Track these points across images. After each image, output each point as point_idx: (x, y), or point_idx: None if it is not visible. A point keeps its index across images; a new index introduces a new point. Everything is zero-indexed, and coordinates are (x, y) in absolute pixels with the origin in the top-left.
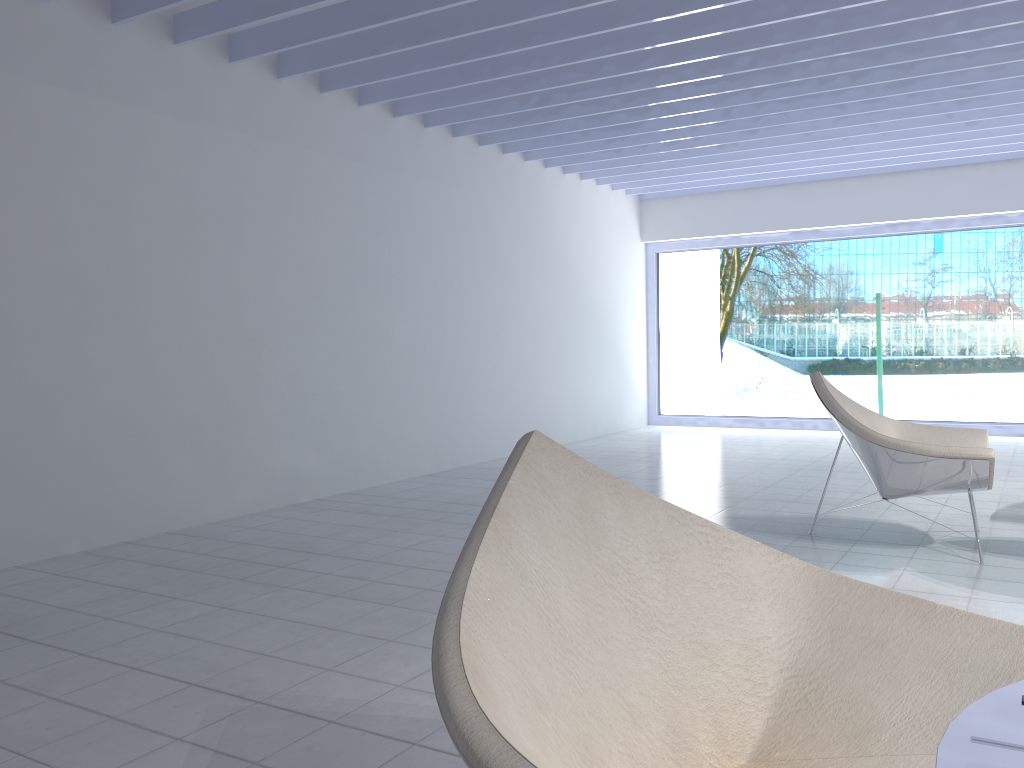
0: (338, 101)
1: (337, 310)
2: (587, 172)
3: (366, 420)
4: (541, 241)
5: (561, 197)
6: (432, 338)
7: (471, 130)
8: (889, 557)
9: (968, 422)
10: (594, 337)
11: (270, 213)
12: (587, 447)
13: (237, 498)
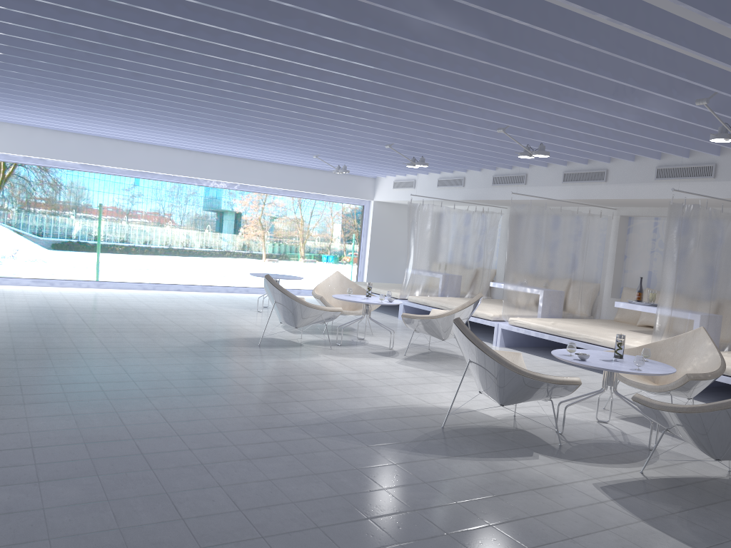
0: None
1: None
2: None
3: None
4: None
5: None
6: None
7: None
8: (306, 350)
9: (173, 284)
10: None
11: None
12: None
13: None
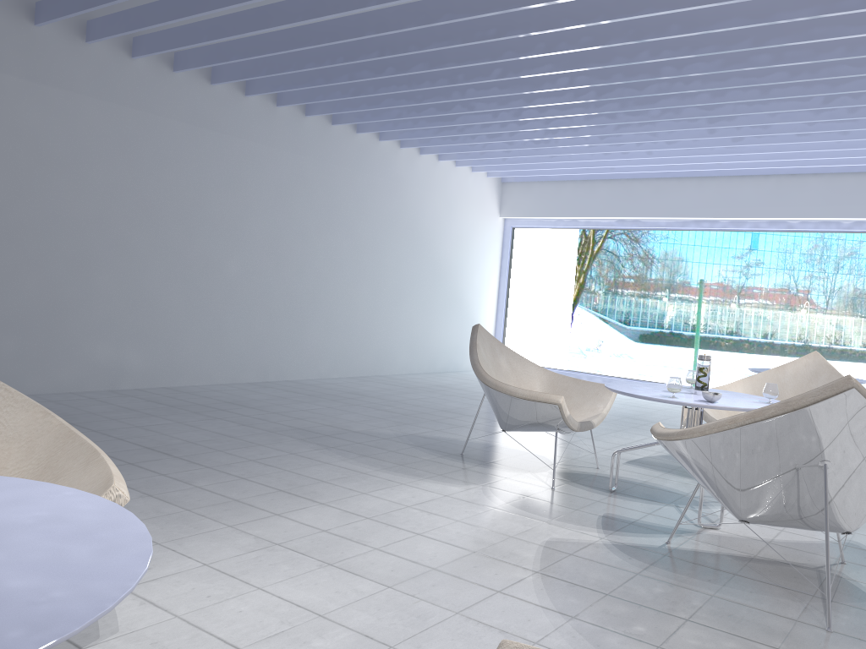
0: (191, 79)
1: (172, 243)
2: (443, 155)
3: (192, 332)
4: (390, 207)
5: (416, 173)
6: (267, 274)
7: (318, 111)
8: (489, 476)
9: None
10: (440, 290)
11: (114, 161)
12: (411, 378)
13: (58, 379)
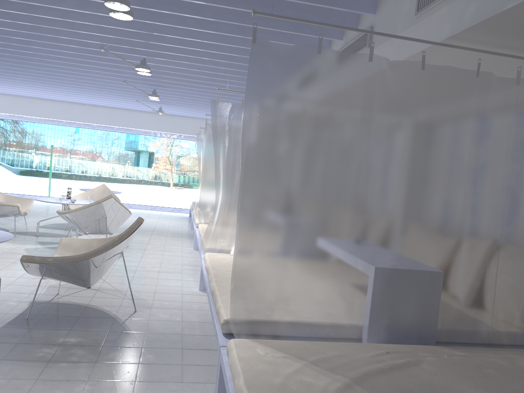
0: None
1: None
2: None
3: None
4: None
5: None
6: None
7: None
8: None
9: None
10: None
11: None
12: None
13: None
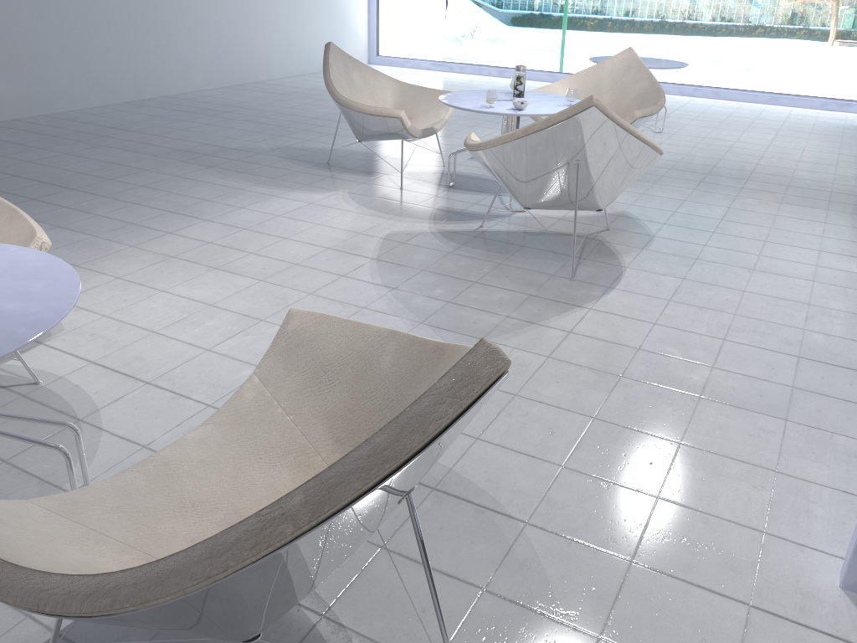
0: None
1: None
2: None
3: (56, 56)
4: None
5: None
6: None
7: None
8: (349, 182)
9: None
10: None
11: None
12: (287, 83)
13: None
